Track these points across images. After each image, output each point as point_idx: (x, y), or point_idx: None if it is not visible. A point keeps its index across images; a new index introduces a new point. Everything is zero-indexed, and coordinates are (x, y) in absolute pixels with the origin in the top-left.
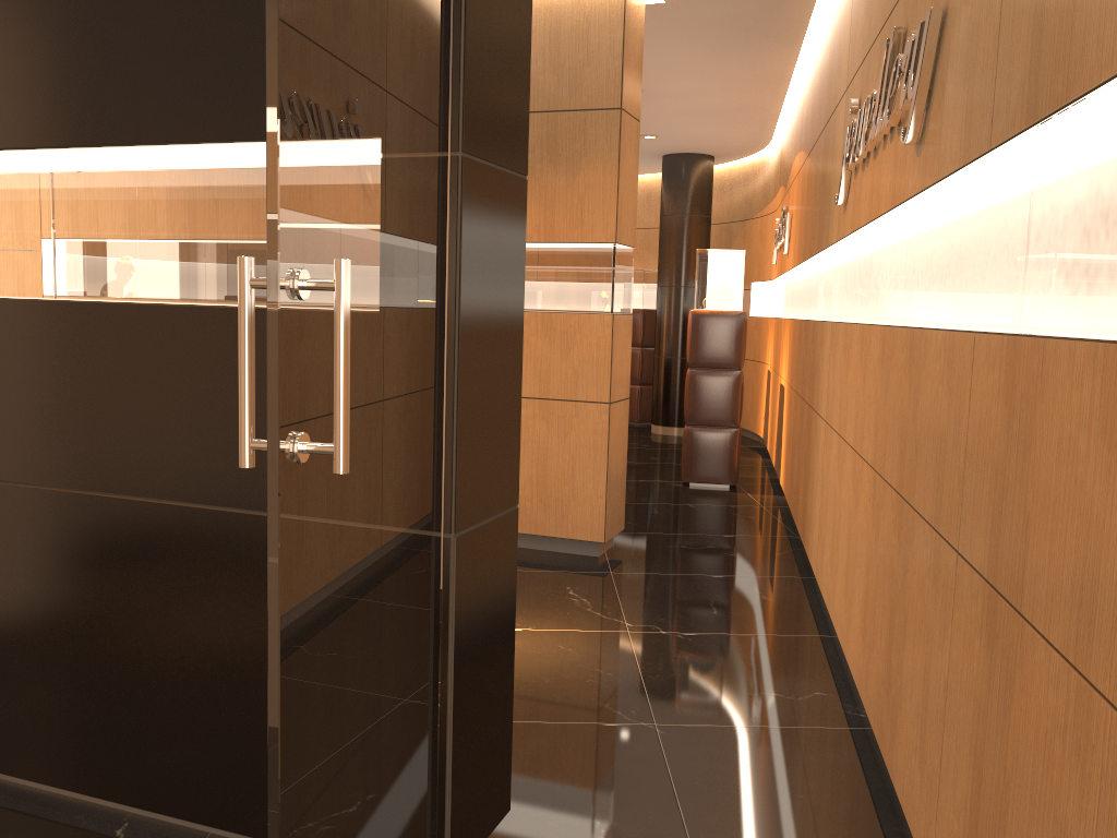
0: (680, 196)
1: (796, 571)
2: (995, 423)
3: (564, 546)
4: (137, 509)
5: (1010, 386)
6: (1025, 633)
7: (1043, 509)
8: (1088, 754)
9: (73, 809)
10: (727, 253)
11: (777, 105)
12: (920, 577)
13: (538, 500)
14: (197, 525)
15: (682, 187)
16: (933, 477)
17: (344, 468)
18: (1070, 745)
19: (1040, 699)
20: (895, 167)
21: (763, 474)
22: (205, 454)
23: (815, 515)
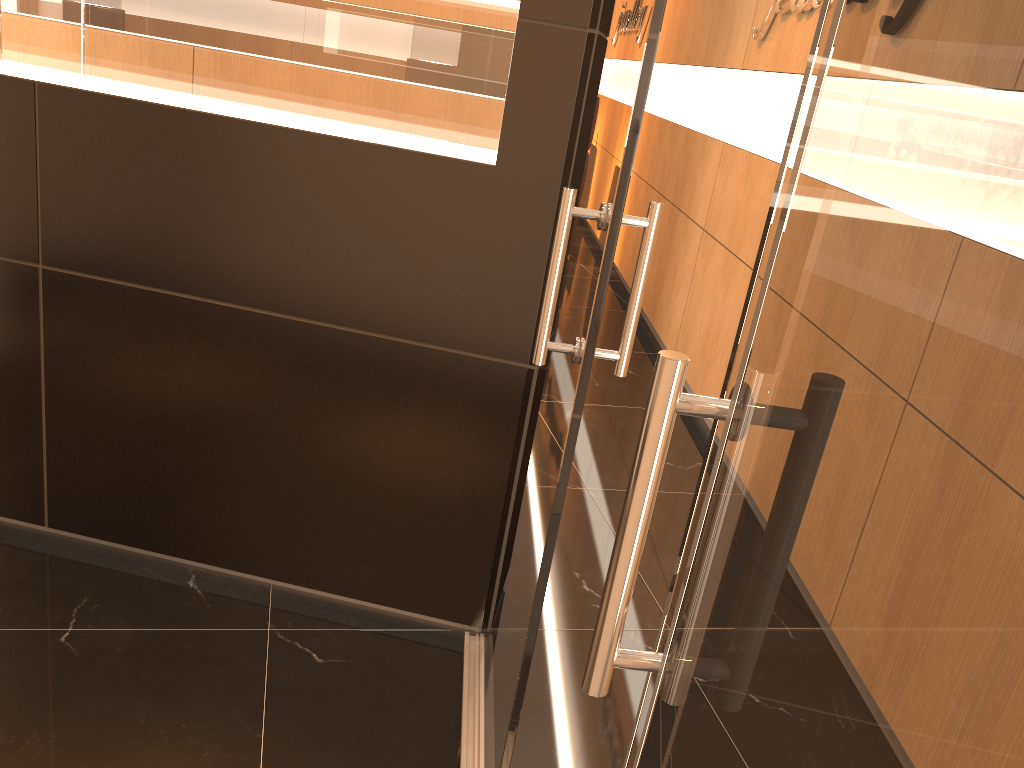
0: None
1: (647, 347)
2: None
3: None
4: (224, 313)
5: None
6: None
7: None
8: None
9: (137, 562)
10: None
11: None
12: None
13: None
14: (289, 334)
15: None
16: None
17: (625, 373)
18: None
19: None
20: None
21: None
22: (303, 272)
23: (676, 305)
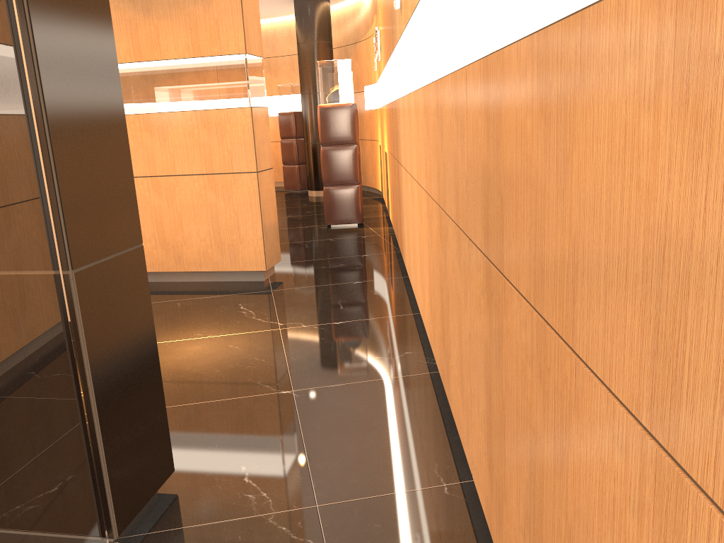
0: (308, 29)
1: (398, 273)
2: (481, 132)
3: (239, 276)
4: None
5: (487, 98)
6: (506, 288)
7: (510, 188)
8: (546, 376)
9: None
10: (338, 62)
11: None
12: (452, 262)
13: (216, 247)
14: None
15: (309, 22)
16: (453, 187)
17: None
18: (536, 370)
19: (517, 338)
20: None
21: (380, 214)
22: None
23: (405, 234)
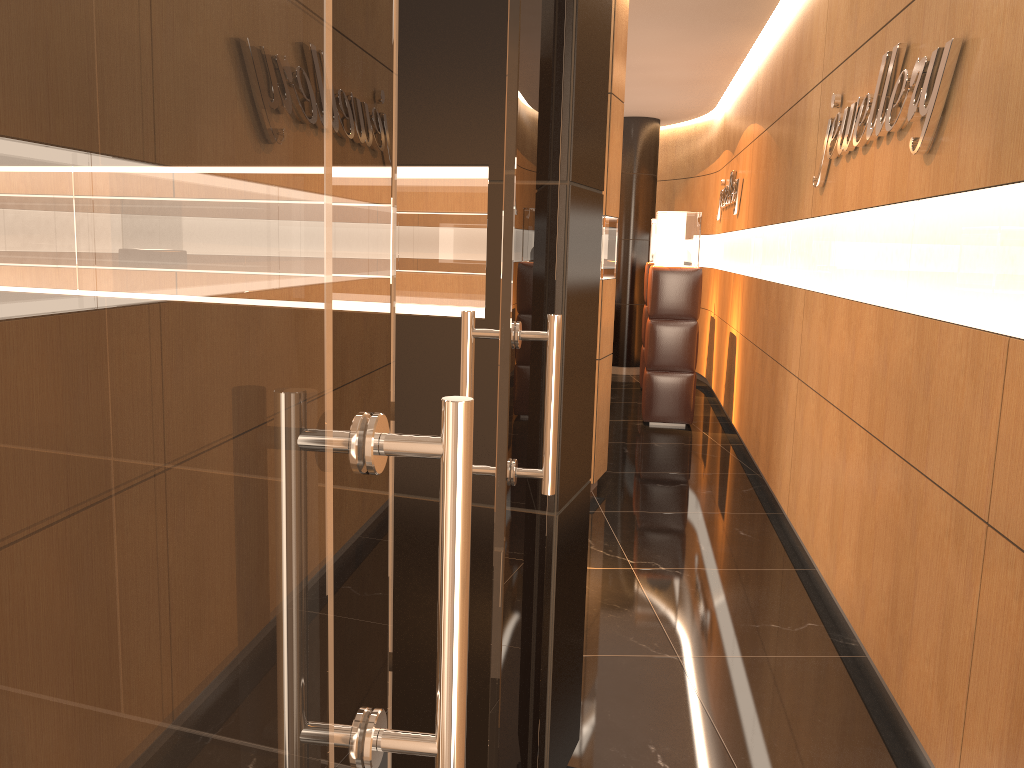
0: (629, 157)
1: (764, 507)
2: None
3: None
4: None
5: None
6: None
7: None
8: None
9: None
10: (685, 215)
11: (728, 78)
12: (935, 537)
13: None
14: None
15: (631, 148)
16: (952, 453)
17: (552, 490)
18: None
19: None
20: (894, 167)
21: (711, 412)
22: None
23: (785, 460)
